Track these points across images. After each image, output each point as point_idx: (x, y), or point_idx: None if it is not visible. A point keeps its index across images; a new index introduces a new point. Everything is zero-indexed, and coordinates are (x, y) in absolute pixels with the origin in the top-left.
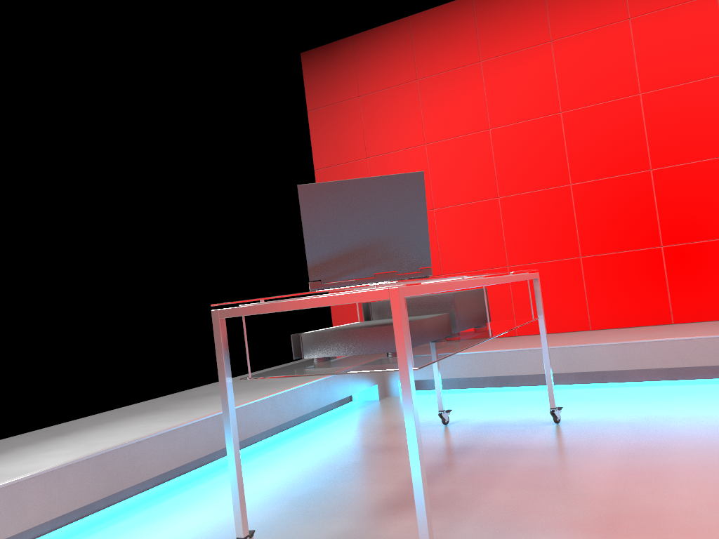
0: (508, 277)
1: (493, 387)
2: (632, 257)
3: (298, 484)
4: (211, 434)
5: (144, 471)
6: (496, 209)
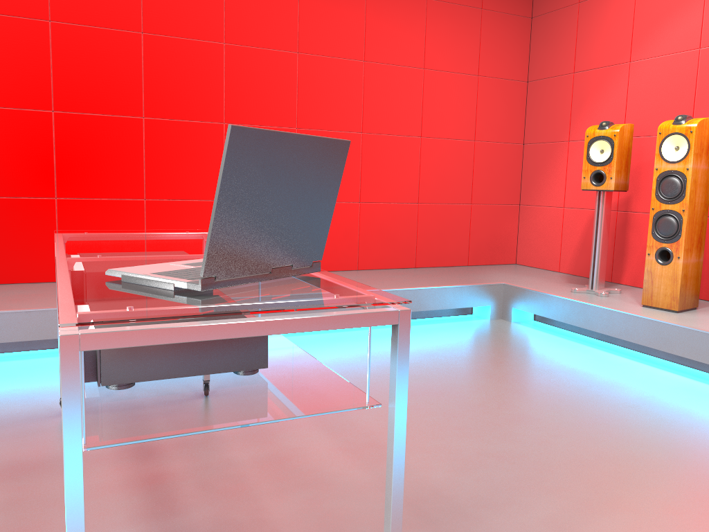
0: None
1: (54, 349)
2: (197, 207)
3: None
4: None
5: None
6: (49, 125)
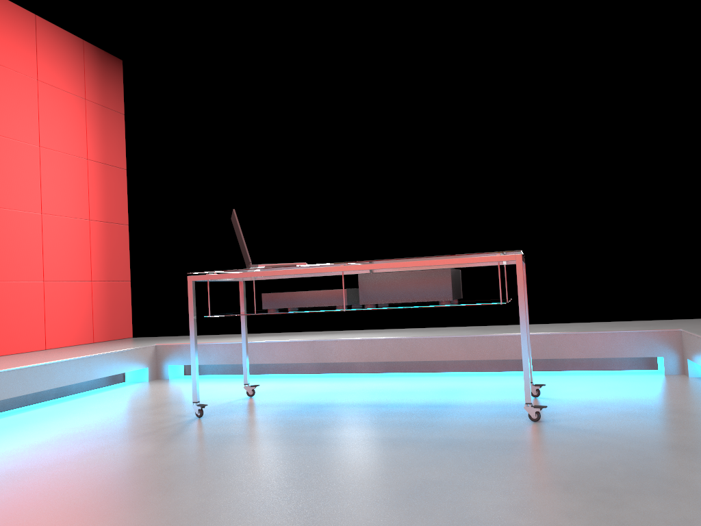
0: (388, 264)
1: None
2: None
3: (367, 389)
4: (392, 350)
5: (338, 357)
6: None
